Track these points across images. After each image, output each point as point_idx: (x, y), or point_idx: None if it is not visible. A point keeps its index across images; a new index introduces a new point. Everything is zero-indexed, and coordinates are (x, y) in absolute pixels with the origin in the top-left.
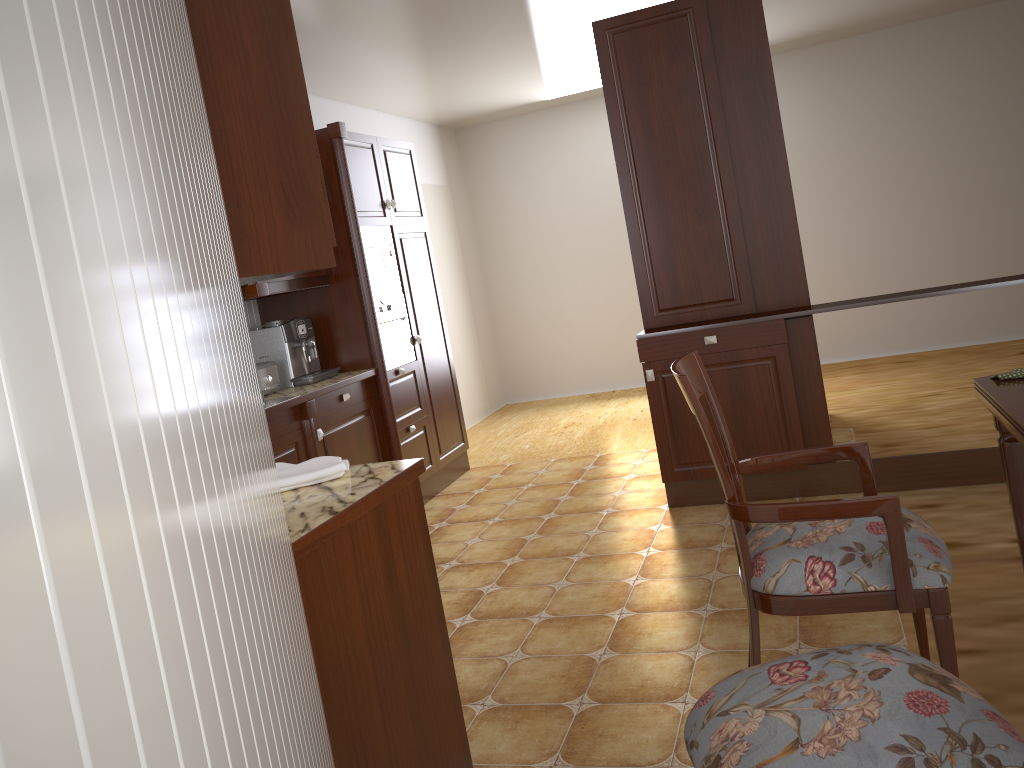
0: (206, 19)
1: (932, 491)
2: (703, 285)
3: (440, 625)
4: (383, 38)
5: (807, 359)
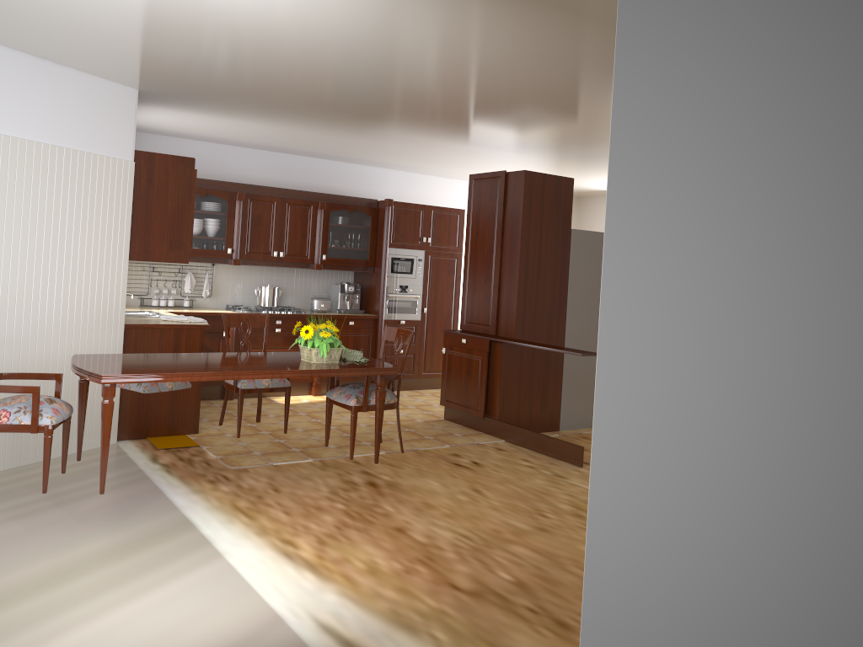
0: (153, 200)
1: (521, 448)
2: (481, 315)
3: None
4: (423, 161)
5: (497, 364)
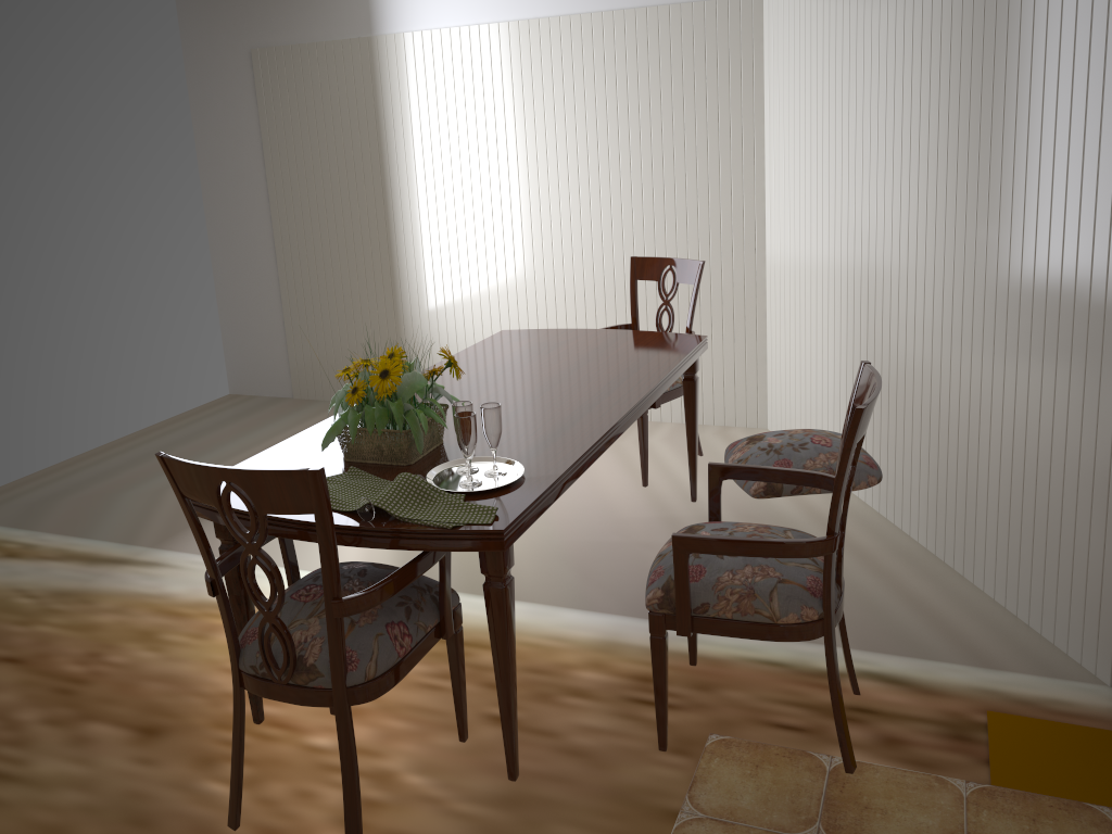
0: None
1: None
2: None
3: None
4: None
5: None
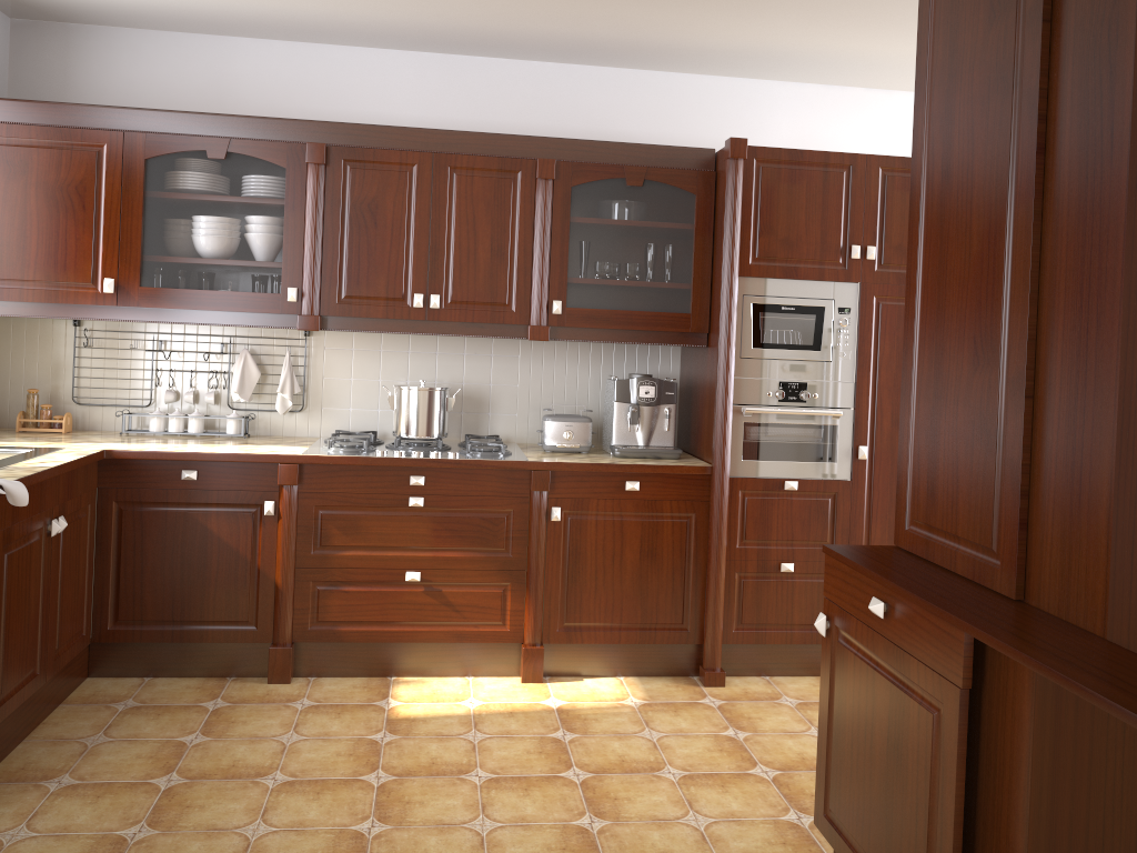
0: None
1: None
2: (961, 500)
3: None
4: (828, 15)
5: (1013, 754)
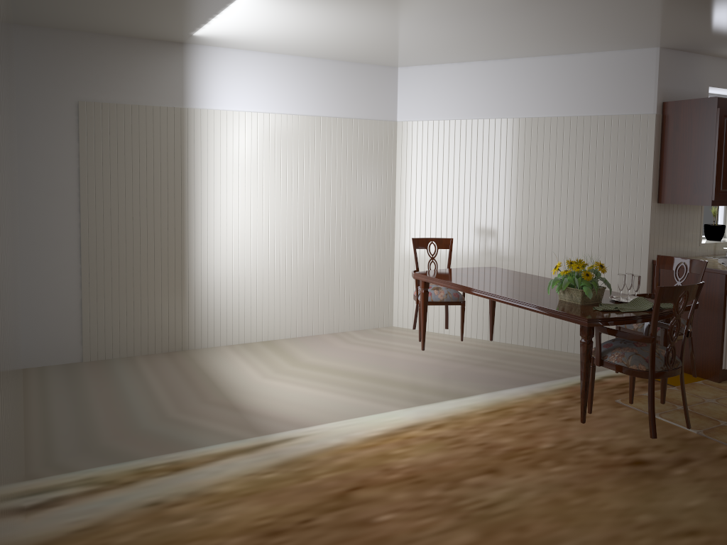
0: (679, 146)
1: None
2: None
3: (718, 319)
4: None
5: None
